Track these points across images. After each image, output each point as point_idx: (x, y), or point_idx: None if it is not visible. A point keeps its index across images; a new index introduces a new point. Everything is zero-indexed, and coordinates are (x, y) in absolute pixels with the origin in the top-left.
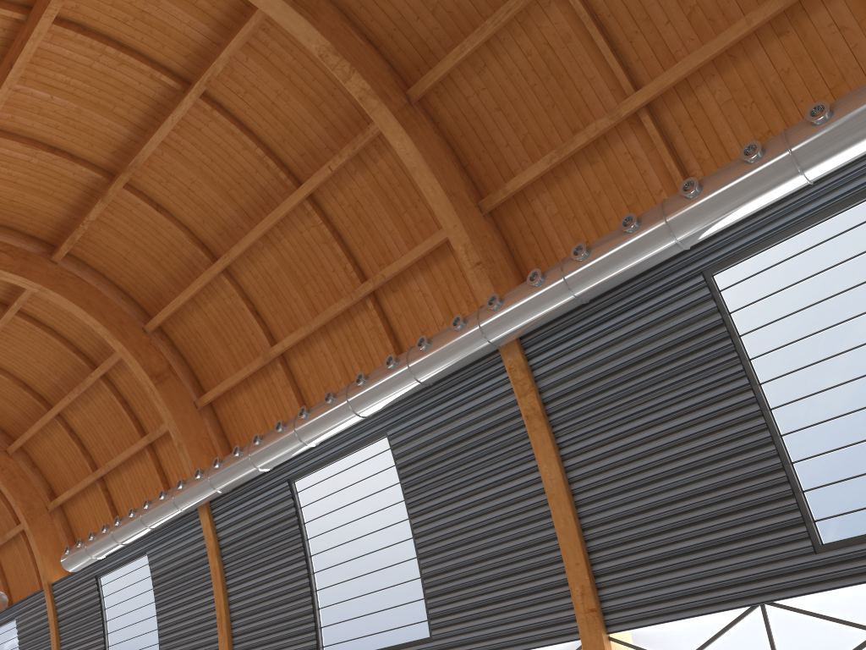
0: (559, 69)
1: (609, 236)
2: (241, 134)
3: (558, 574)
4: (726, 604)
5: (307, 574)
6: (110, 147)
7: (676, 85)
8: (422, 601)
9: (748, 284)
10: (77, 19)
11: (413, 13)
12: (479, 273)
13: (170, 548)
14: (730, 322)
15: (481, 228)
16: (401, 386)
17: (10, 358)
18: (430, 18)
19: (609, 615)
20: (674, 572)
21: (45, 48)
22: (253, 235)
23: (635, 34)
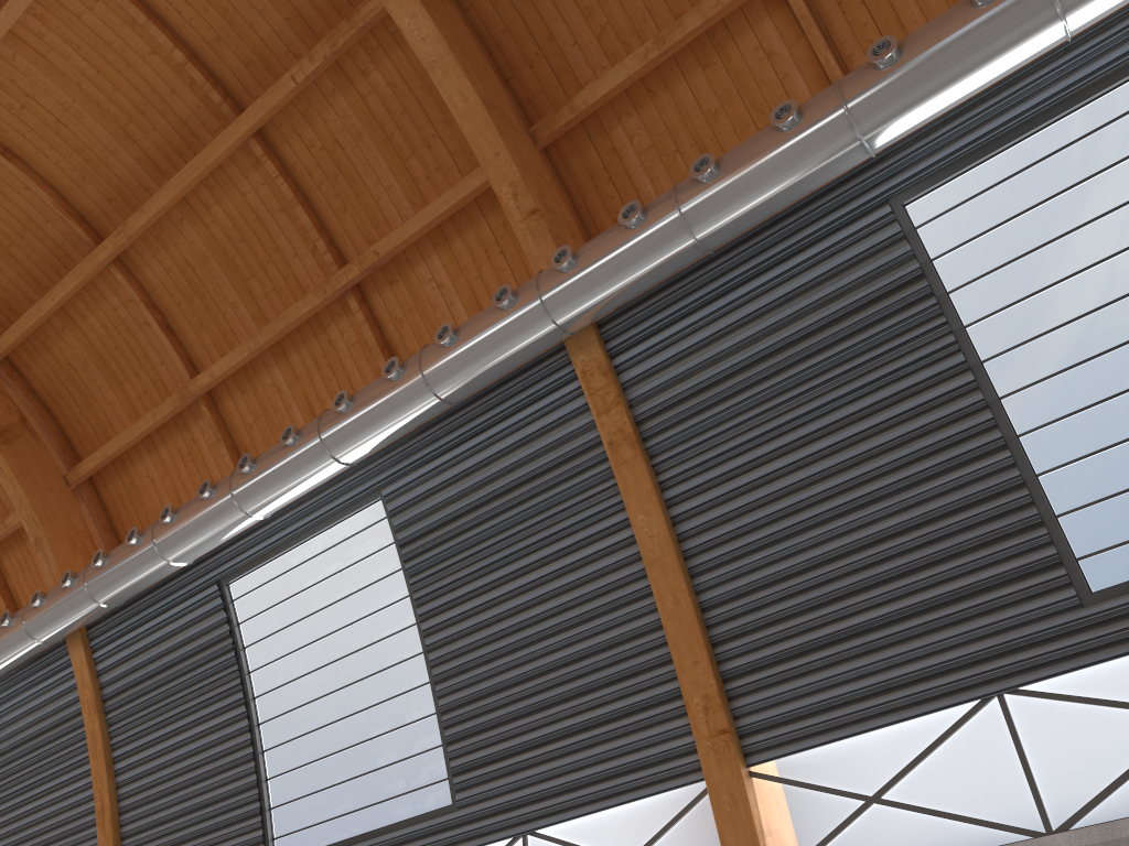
0: None
1: (751, 140)
2: (148, 23)
3: (664, 683)
4: (942, 700)
5: (248, 726)
6: None
7: None
8: (439, 750)
9: (960, 215)
10: None
11: None
12: (536, 227)
13: (19, 708)
14: (933, 272)
15: (536, 164)
16: (409, 406)
17: None
18: None
19: (749, 738)
20: (854, 660)
21: None
22: (165, 195)
23: None
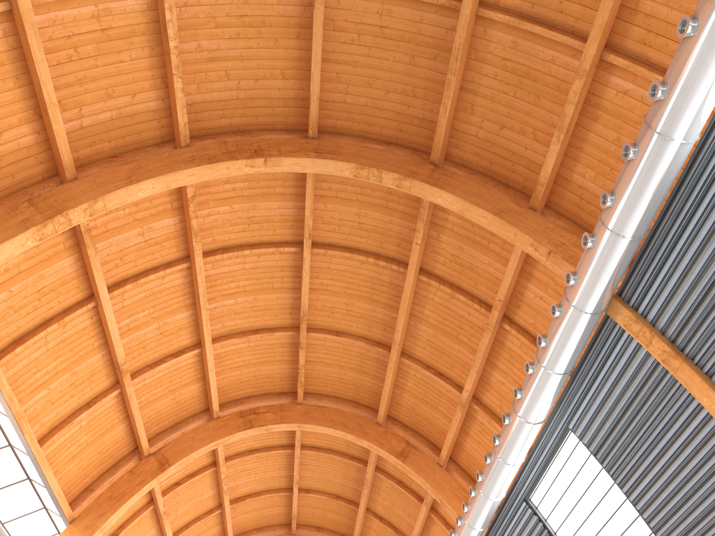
0: (524, 70)
1: (621, 172)
2: (352, 255)
3: None
4: None
5: None
6: (286, 311)
7: (619, 16)
8: None
9: None
10: (218, 245)
11: (403, 105)
12: (555, 260)
13: None
14: None
15: (540, 223)
16: (547, 384)
17: (318, 481)
18: (415, 100)
19: None
20: None
21: (213, 274)
22: (400, 319)
23: (560, 4)
